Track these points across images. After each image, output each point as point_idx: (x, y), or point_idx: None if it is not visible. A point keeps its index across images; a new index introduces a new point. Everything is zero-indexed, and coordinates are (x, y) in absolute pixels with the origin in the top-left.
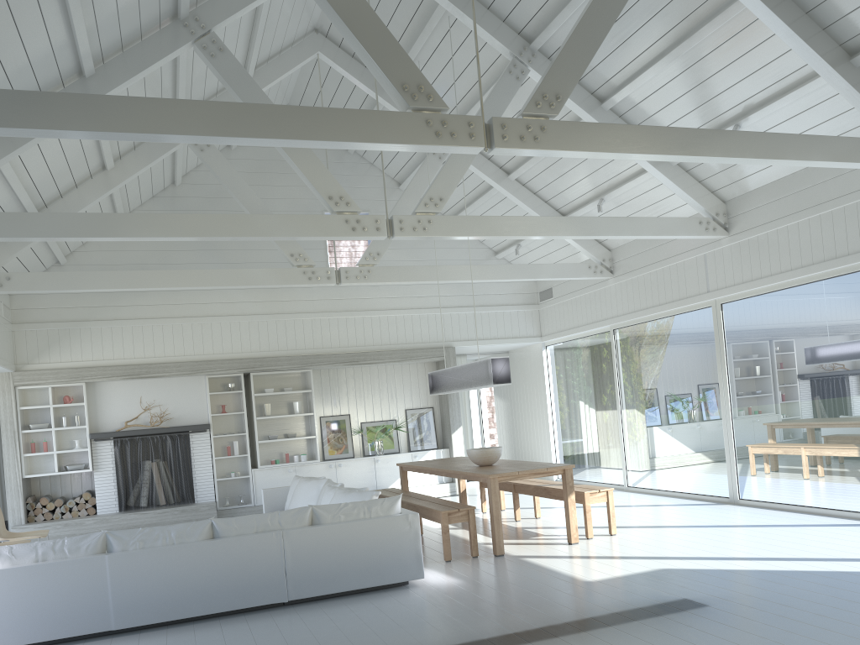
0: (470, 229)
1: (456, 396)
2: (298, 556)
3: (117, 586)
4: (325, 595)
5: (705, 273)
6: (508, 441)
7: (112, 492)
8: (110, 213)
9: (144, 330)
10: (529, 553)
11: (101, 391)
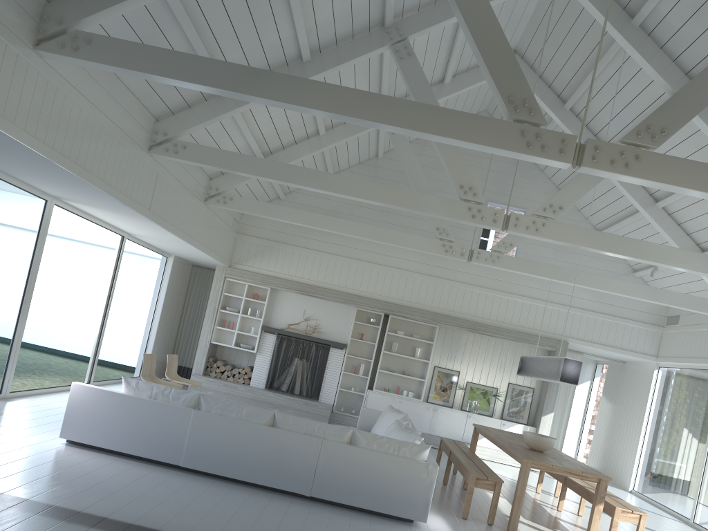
0: (580, 240)
1: (556, 385)
2: (328, 464)
3: (193, 435)
4: (341, 504)
5: None
6: (601, 441)
7: (264, 373)
8: (289, 164)
9: (322, 260)
10: None
11: (279, 297)
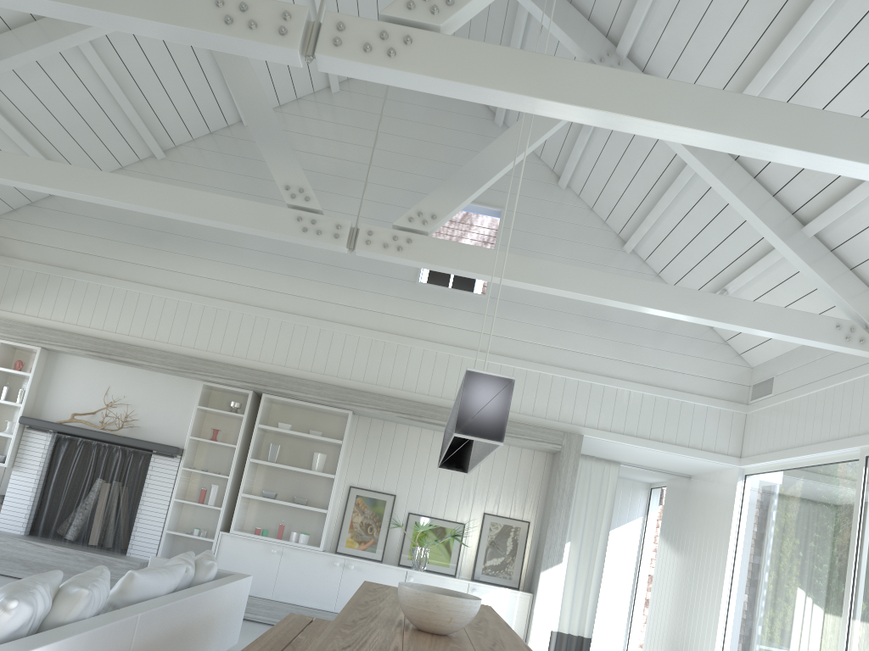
0: (501, 75)
1: (565, 513)
2: None
3: None
4: None
5: None
6: (660, 616)
7: (25, 505)
8: None
9: (140, 299)
10: None
11: (62, 366)
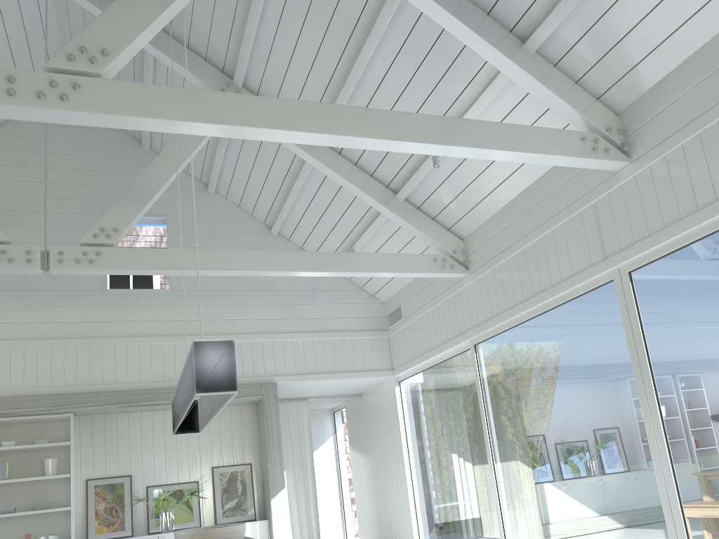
0: (162, 108)
1: (278, 447)
2: None
3: None
4: None
5: (597, 231)
6: (366, 506)
7: None
8: None
9: None
10: None
11: None
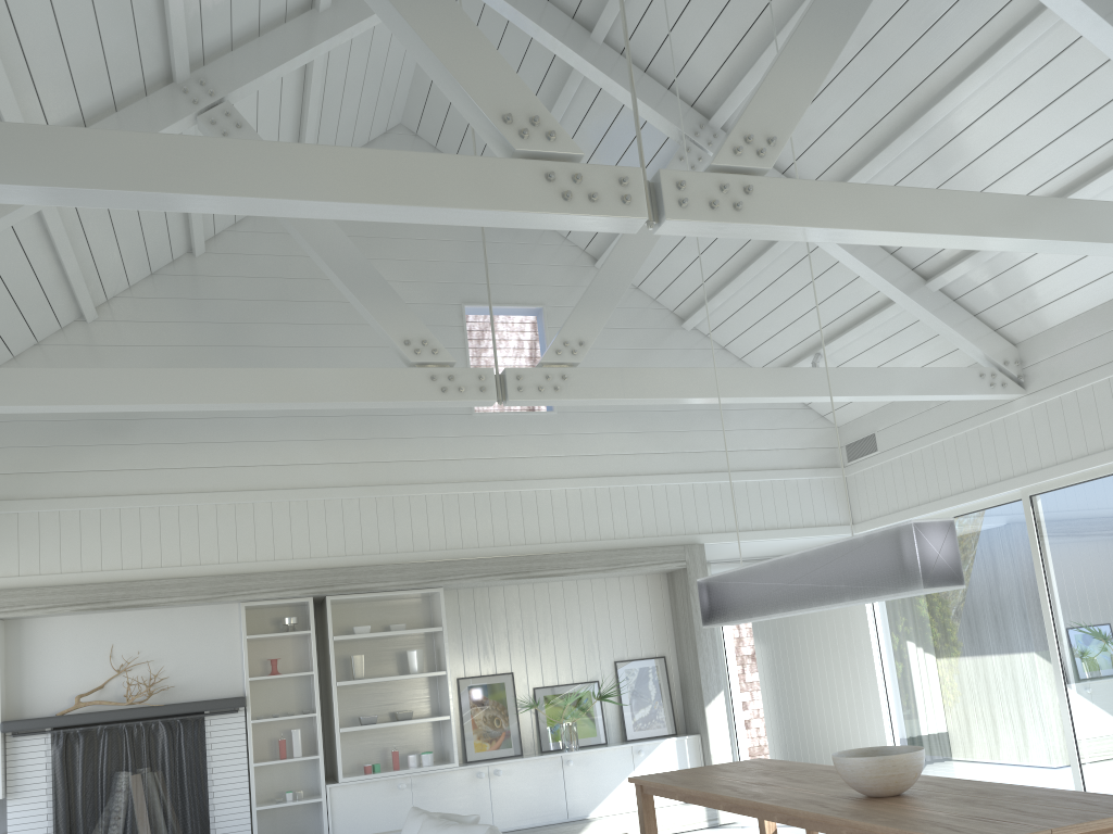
0: (841, 213)
1: (710, 635)
2: None
3: None
4: None
5: None
6: (786, 715)
7: None
8: None
9: (123, 517)
10: None
11: (33, 636)
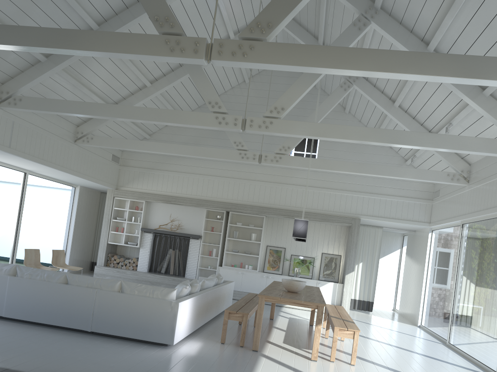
0: (299, 130)
1: (354, 251)
2: (101, 307)
3: (10, 294)
4: (116, 336)
5: None
6: (405, 291)
7: (146, 261)
8: (90, 102)
9: (179, 178)
10: (274, 355)
11: (152, 207)
